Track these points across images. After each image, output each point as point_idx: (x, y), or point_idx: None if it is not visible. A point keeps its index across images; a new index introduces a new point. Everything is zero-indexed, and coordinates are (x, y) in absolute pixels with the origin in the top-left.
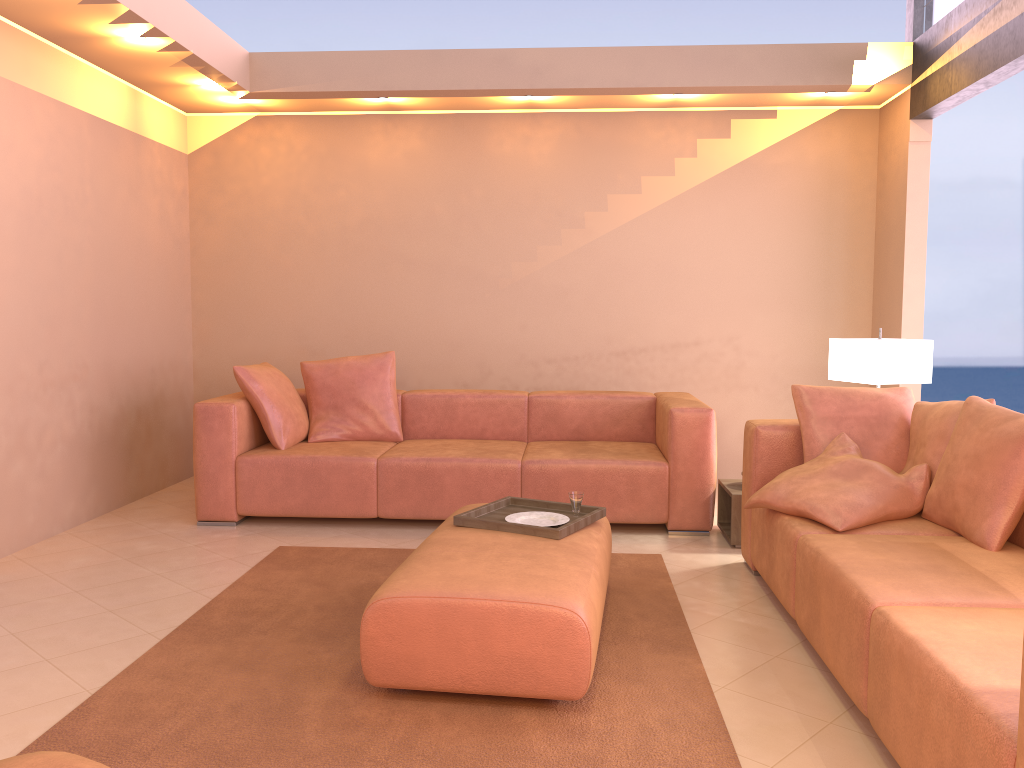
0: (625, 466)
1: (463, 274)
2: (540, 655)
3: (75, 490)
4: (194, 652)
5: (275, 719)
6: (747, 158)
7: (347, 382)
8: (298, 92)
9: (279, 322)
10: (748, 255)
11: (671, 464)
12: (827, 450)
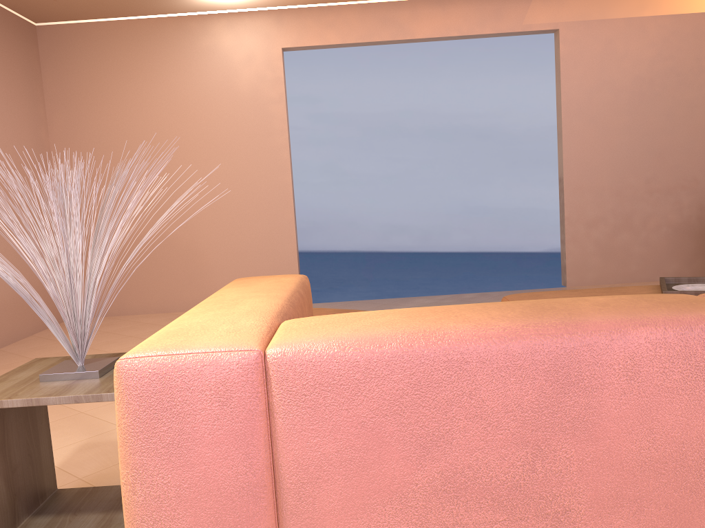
0: None
1: None
2: None
3: (679, 257)
4: None
5: None
6: None
7: None
8: None
9: None
10: None
11: None
12: None
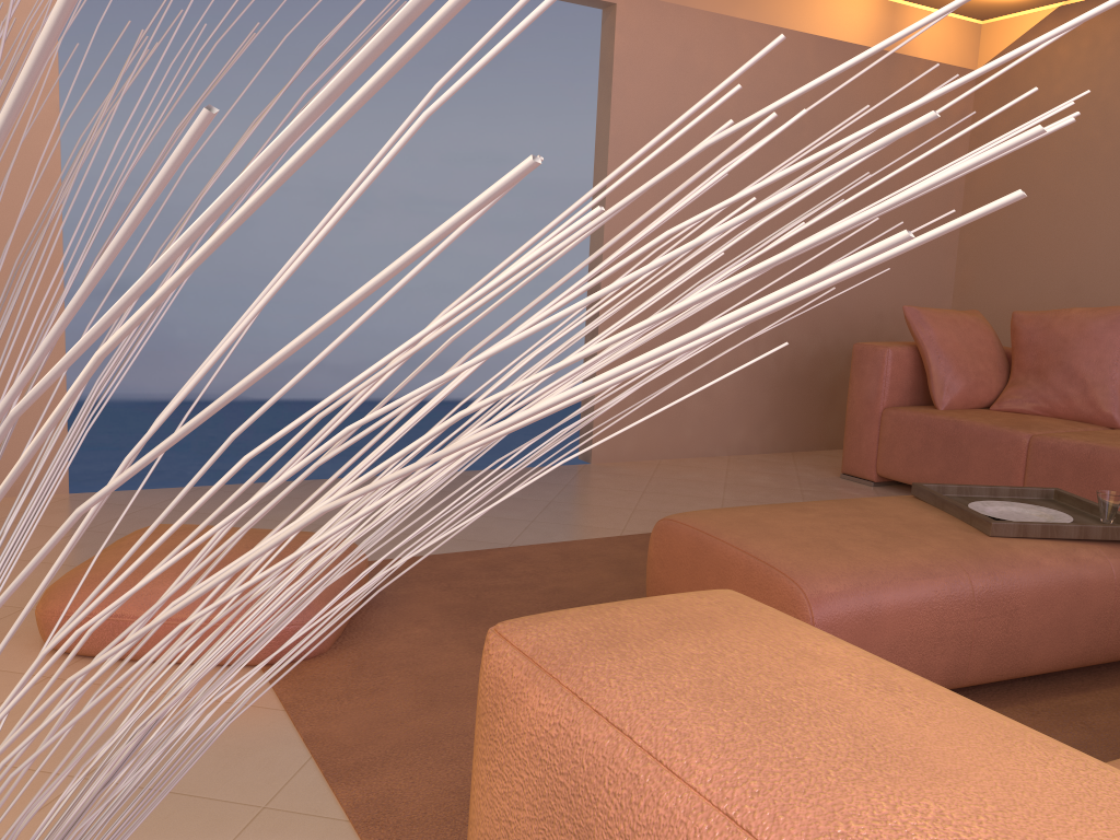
0: None
1: None
2: None
3: (748, 419)
4: (618, 550)
5: (560, 608)
6: None
7: (1057, 340)
8: None
9: (1049, 270)
10: None
11: None
12: None
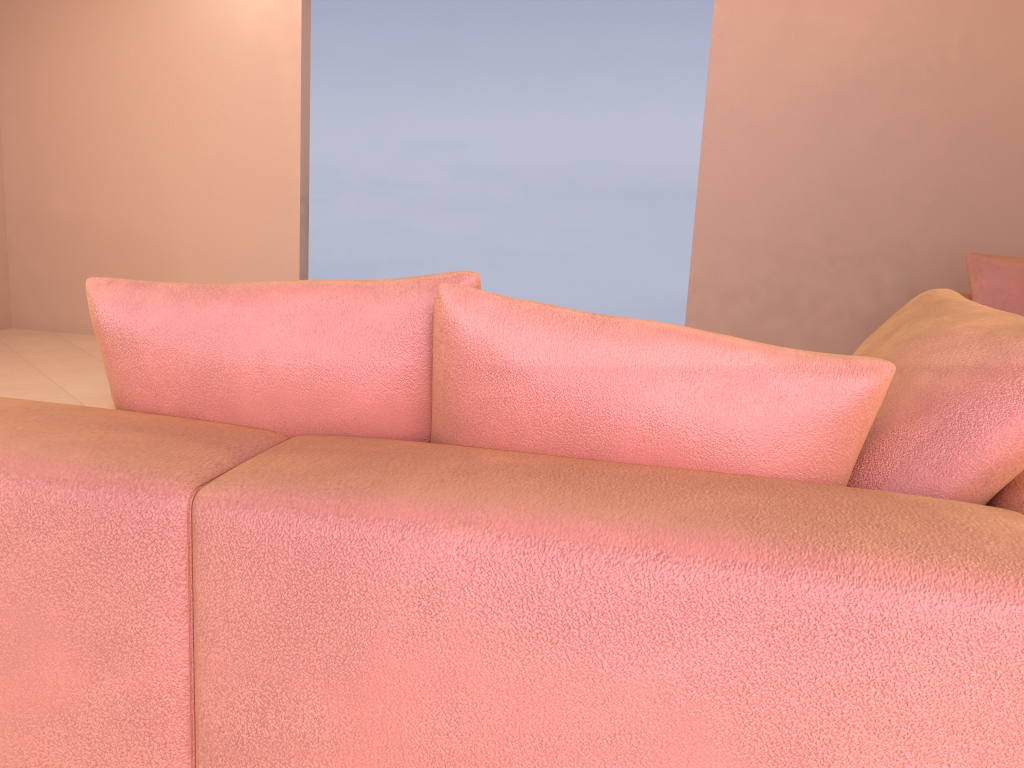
0: None
1: None
2: None
3: None
4: None
5: None
6: None
7: None
8: None
9: None
10: None
11: None
12: None
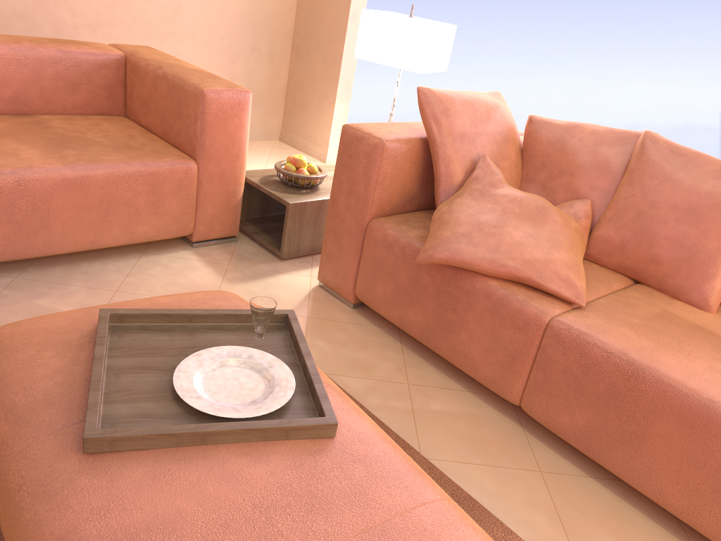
0: (146, 171)
1: None
2: None
3: None
4: None
5: None
6: None
7: None
8: None
9: None
10: None
11: (202, 164)
12: (480, 179)
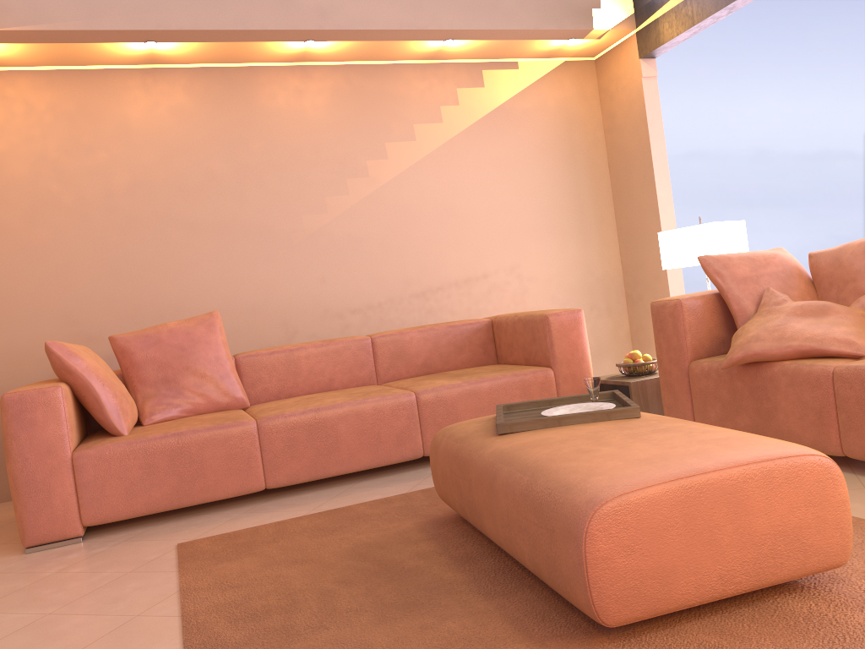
0: (516, 378)
1: (253, 232)
2: (804, 520)
3: None
4: None
5: None
6: (501, 104)
7: (175, 350)
8: (52, 31)
9: (40, 309)
10: (515, 191)
11: (556, 369)
12: (767, 303)
